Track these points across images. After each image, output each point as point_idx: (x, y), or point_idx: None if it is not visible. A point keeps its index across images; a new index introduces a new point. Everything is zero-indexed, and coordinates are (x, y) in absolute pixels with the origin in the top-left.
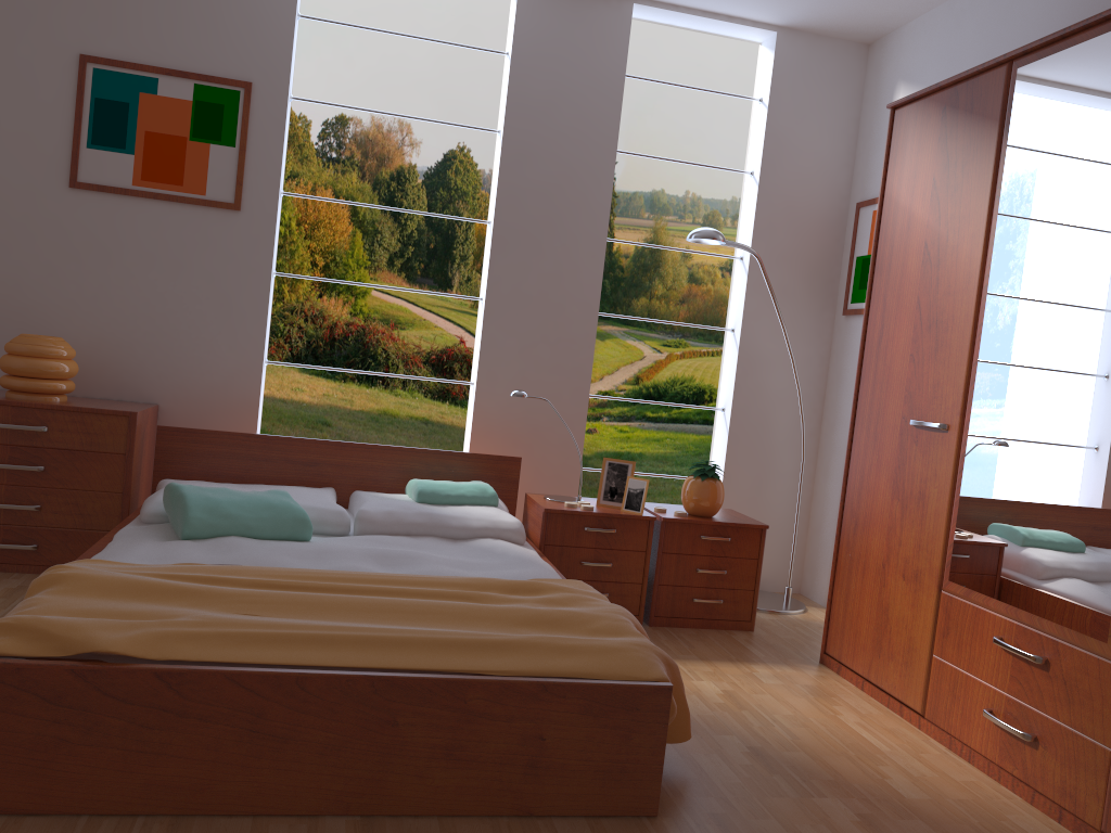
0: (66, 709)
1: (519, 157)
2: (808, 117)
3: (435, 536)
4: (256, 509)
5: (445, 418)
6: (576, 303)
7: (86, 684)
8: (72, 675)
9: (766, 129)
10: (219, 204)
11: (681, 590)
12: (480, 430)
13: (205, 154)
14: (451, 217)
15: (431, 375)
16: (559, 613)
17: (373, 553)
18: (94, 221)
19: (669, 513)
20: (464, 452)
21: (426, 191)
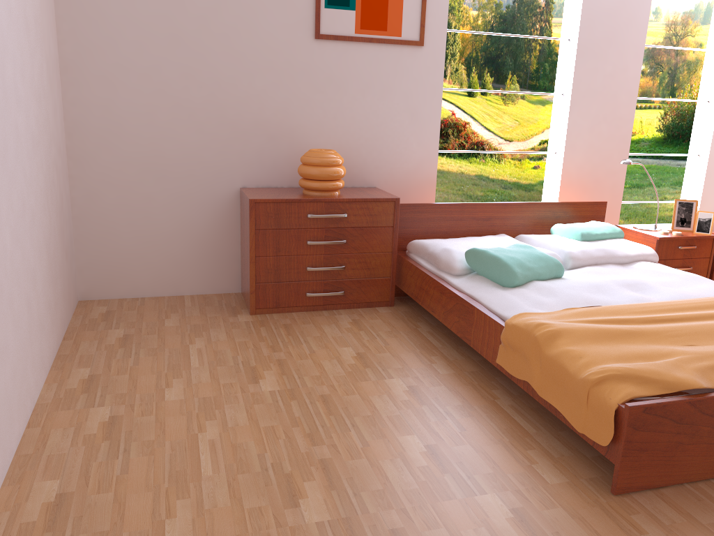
0: (684, 425)
1: None
2: None
3: (610, 263)
4: (535, 261)
5: (443, 166)
6: (624, 92)
7: (695, 409)
8: (688, 405)
9: None
10: (410, 42)
11: None
12: (564, 184)
13: (400, 6)
14: (546, 38)
15: None
16: None
17: (620, 283)
18: (332, 62)
19: None
20: (574, 202)
21: None
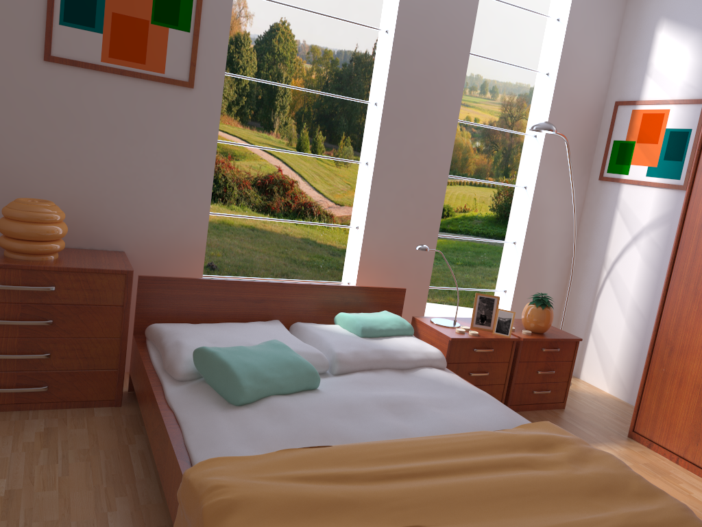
0: None
1: (404, 54)
2: (589, 36)
3: (388, 368)
4: (281, 368)
5: (266, 226)
6: (434, 168)
7: None
8: None
9: (564, 43)
10: (176, 82)
11: (527, 386)
12: (364, 263)
13: (164, 37)
14: (349, 98)
15: (257, 195)
16: (603, 478)
17: (382, 402)
18: (67, 93)
19: (518, 332)
20: (368, 287)
21: (257, 54)
